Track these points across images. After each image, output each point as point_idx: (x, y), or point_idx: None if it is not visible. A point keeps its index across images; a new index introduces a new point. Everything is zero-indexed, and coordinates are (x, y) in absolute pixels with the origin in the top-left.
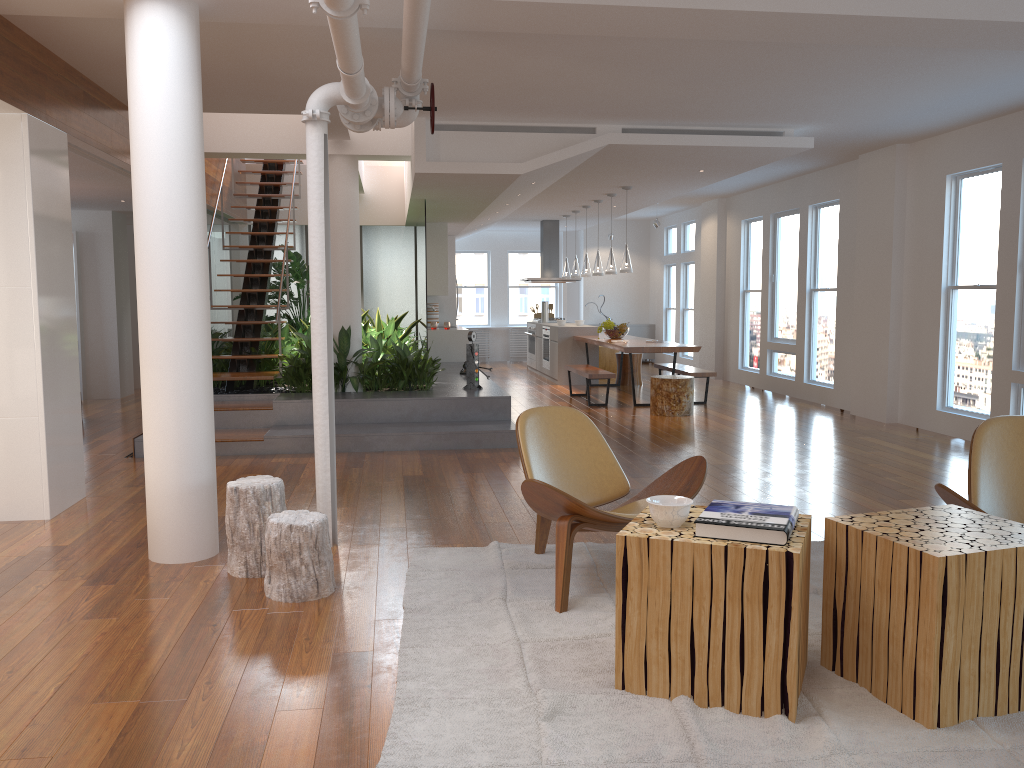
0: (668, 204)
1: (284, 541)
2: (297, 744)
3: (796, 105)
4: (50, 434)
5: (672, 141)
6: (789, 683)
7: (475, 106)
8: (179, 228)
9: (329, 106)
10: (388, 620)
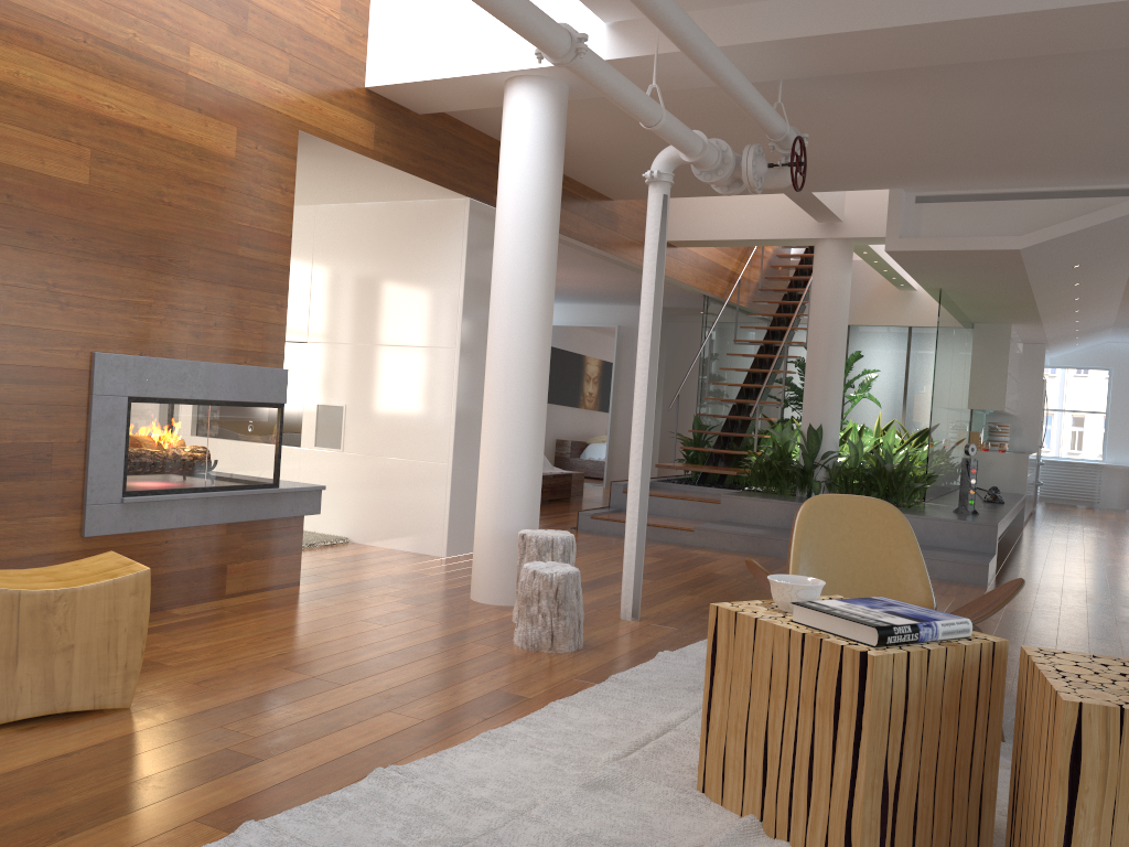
0: None
1: (527, 586)
2: (366, 735)
3: None
4: (457, 481)
5: None
6: (854, 830)
7: (949, 170)
8: (520, 287)
9: (672, 166)
10: (583, 682)
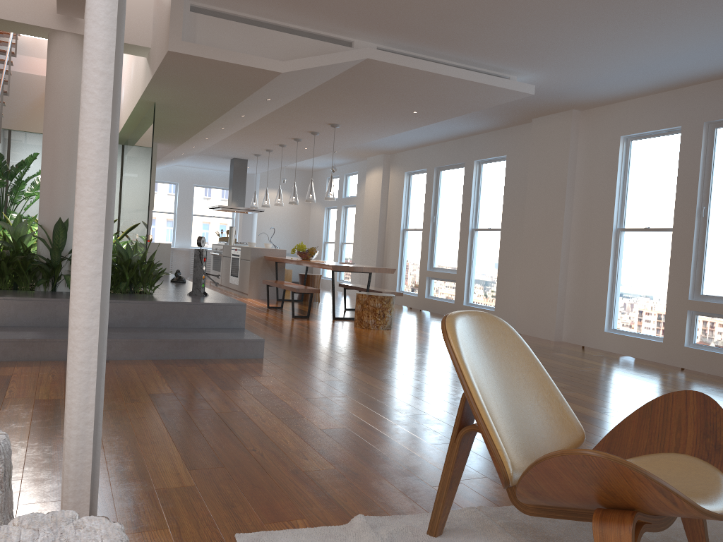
0: (340, 156)
1: None
2: None
3: (550, 43)
4: None
5: (423, 66)
6: None
7: None
8: None
9: None
10: None
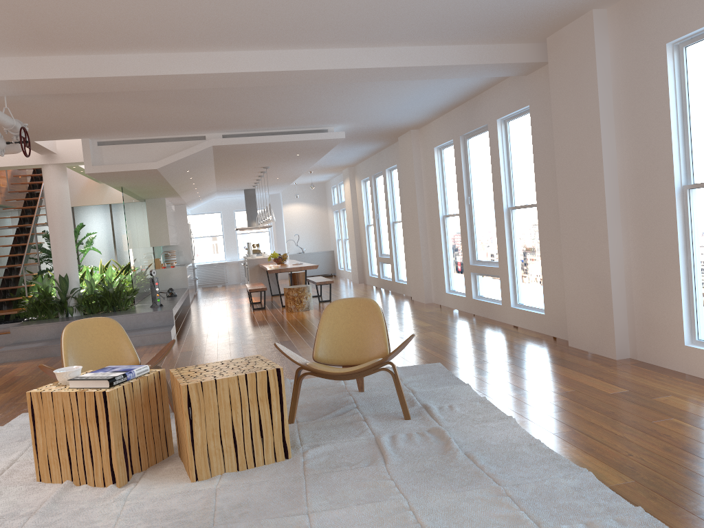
0: (322, 173)
1: None
2: None
3: (314, 115)
4: None
5: (253, 141)
6: (114, 465)
7: (112, 130)
8: None
9: None
10: None
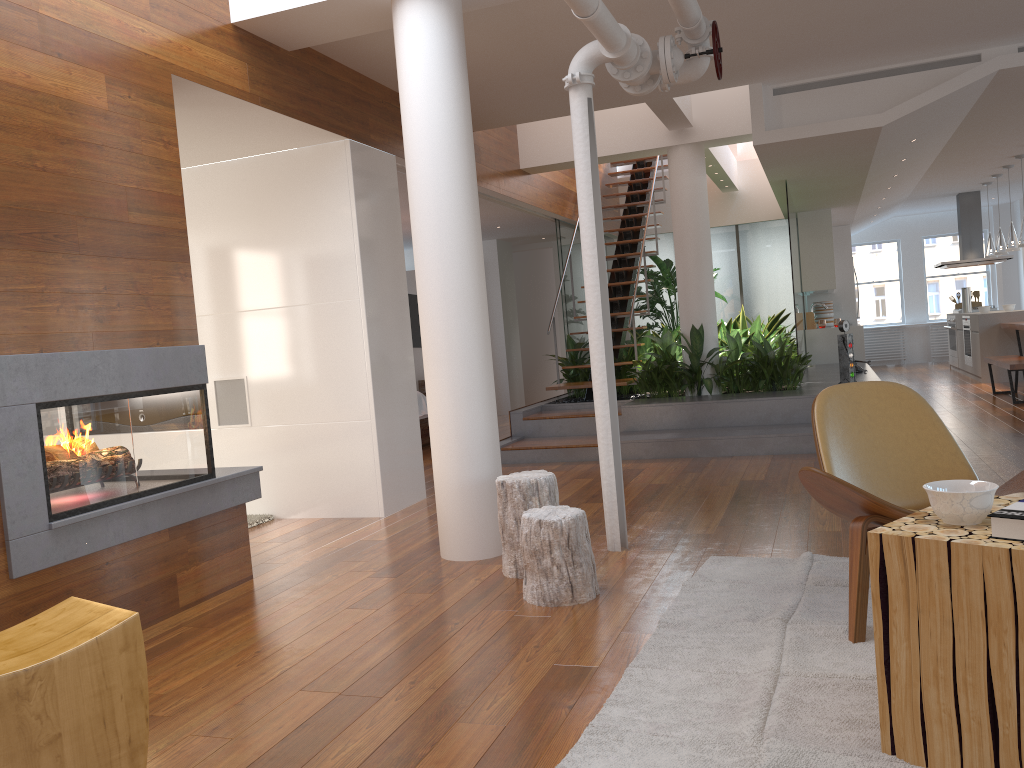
0: None
1: (533, 538)
2: (454, 763)
3: None
4: (382, 436)
5: None
6: None
7: (813, 55)
8: (446, 218)
9: (591, 67)
10: (635, 634)
